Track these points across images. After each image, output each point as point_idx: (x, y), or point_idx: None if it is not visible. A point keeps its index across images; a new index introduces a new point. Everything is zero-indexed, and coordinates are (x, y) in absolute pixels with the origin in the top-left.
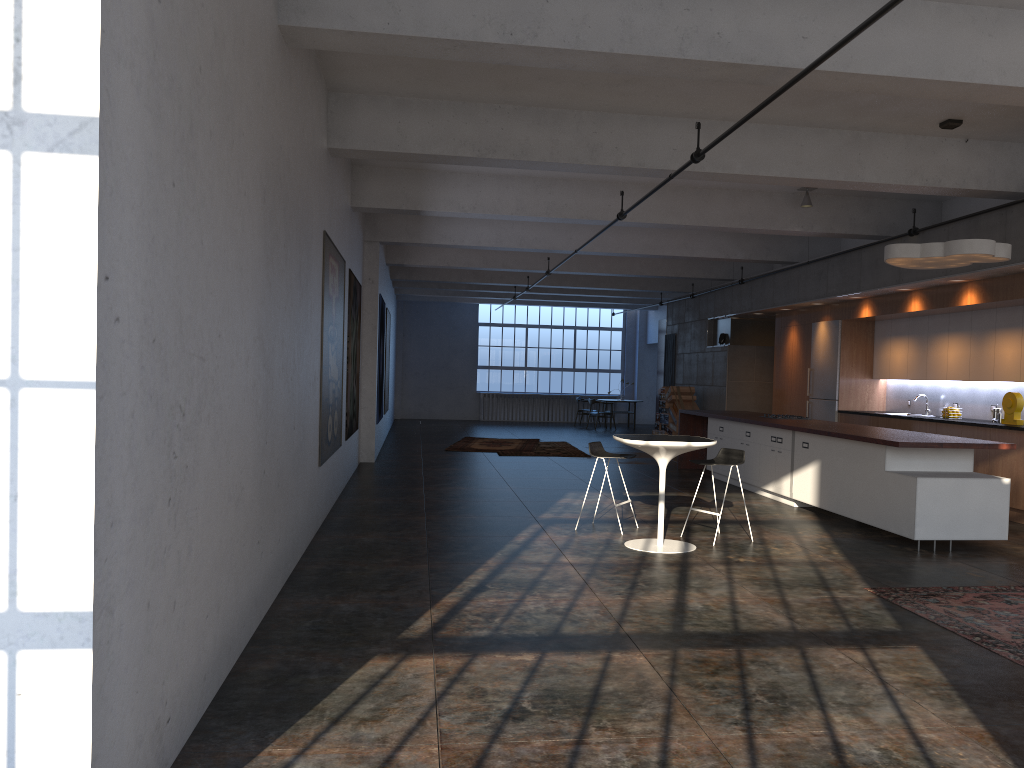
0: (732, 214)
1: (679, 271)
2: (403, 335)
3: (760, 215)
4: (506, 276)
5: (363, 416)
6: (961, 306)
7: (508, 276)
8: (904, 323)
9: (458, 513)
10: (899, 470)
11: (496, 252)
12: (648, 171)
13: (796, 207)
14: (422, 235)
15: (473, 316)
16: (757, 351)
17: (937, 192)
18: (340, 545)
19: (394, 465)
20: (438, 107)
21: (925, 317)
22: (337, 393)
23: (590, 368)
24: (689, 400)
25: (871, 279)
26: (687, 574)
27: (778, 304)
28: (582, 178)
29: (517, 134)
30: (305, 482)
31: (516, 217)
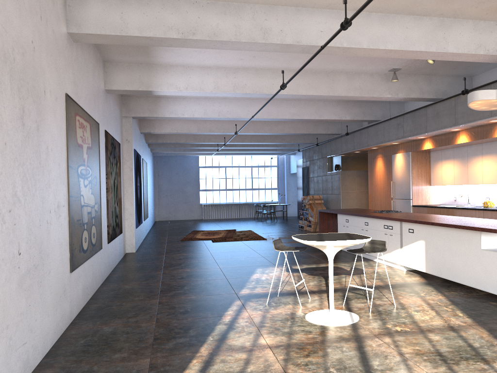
0: (349, 87)
1: (310, 130)
2: (158, 175)
3: (366, 88)
4: (212, 138)
5: (127, 224)
6: (496, 137)
7: (213, 138)
8: (450, 151)
9: (182, 294)
10: (490, 248)
11: (205, 123)
12: (304, 48)
13: (387, 82)
14: (158, 112)
15: (196, 163)
16: (357, 173)
17: (492, 60)
18: (83, 338)
19: (147, 253)
20: (150, 2)
21: (465, 147)
22: (94, 214)
23: (261, 188)
24: (319, 203)
25: (434, 124)
26: (365, 351)
27: (371, 145)
28: (255, 67)
29: (210, 21)
30: (47, 293)
31: (214, 93)
